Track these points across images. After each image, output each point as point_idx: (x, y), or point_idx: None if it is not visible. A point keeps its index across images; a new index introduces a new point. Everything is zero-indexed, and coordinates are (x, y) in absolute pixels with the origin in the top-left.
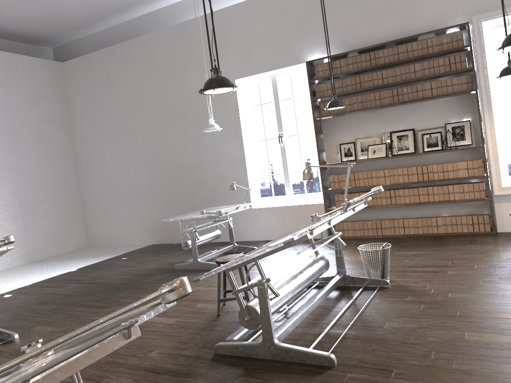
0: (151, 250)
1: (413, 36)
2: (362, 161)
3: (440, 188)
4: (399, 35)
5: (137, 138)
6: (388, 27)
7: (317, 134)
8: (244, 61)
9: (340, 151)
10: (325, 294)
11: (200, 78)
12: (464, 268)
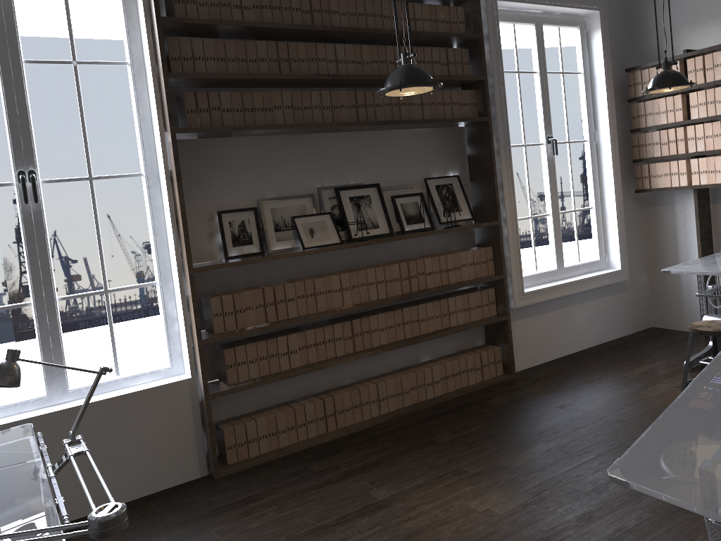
0: None
1: None
2: (301, 255)
3: (436, 304)
4: None
5: None
6: None
7: (181, 178)
8: None
9: (223, 230)
10: None
11: None
12: None
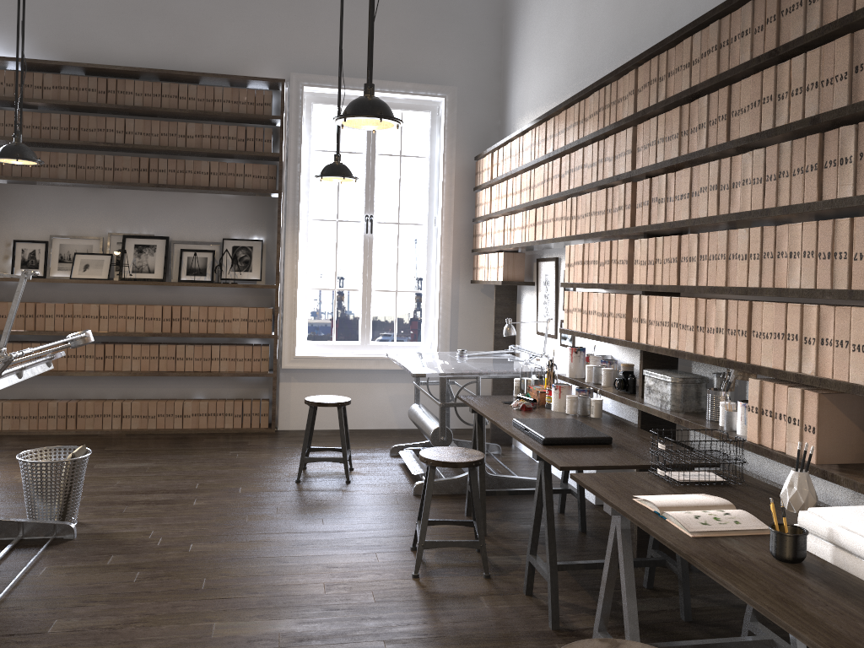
0: None
1: (194, 74)
2: (57, 282)
3: (198, 348)
4: (170, 65)
5: None
6: (151, 43)
7: None
8: None
9: (14, 255)
10: None
11: None
12: (221, 494)
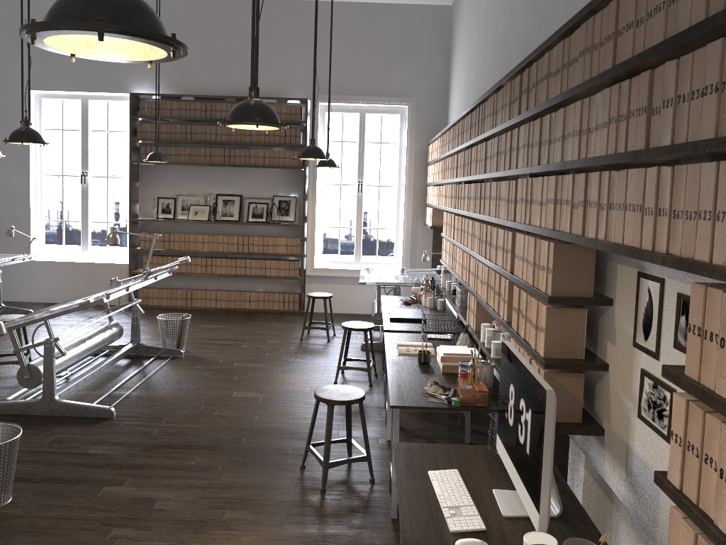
0: None
1: None
2: (180, 222)
3: (258, 262)
4: (241, 92)
5: None
6: (230, 80)
7: (132, 181)
8: (47, 69)
9: (158, 206)
10: (114, 361)
11: None
12: (258, 342)
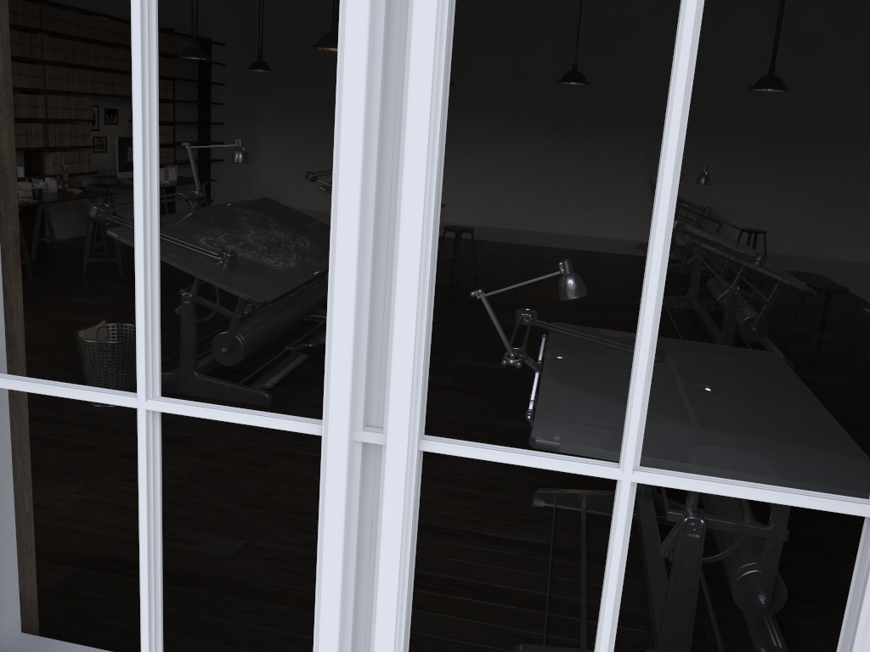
0: None
1: None
2: None
3: None
4: None
5: None
6: None
7: None
8: None
9: None
10: None
11: None
12: None
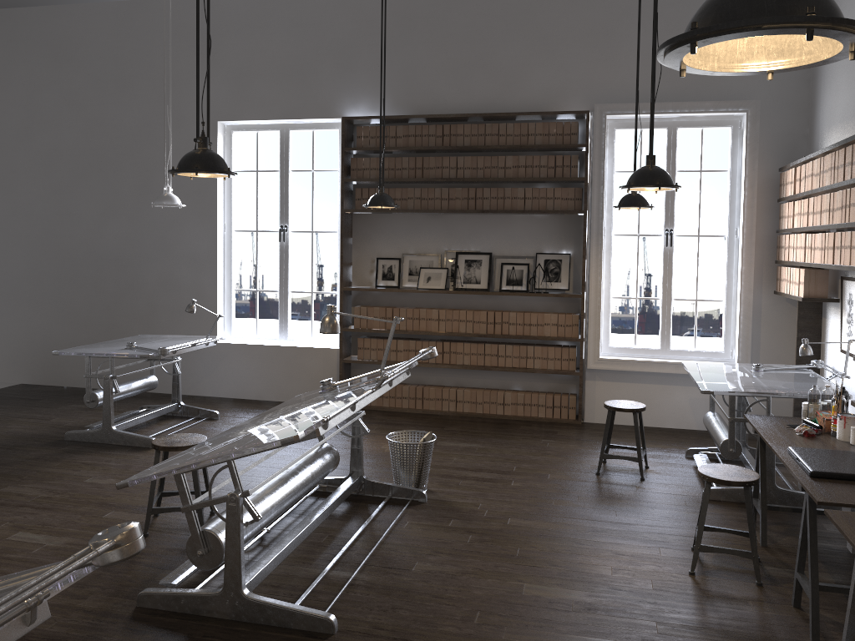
0: (20, 396)
1: (511, 114)
2: (408, 292)
3: (516, 348)
4: (491, 108)
5: (18, 190)
6: (476, 91)
7: (343, 237)
8: (239, 93)
9: (377, 269)
10: (328, 511)
11: (154, 106)
12: (533, 478)
